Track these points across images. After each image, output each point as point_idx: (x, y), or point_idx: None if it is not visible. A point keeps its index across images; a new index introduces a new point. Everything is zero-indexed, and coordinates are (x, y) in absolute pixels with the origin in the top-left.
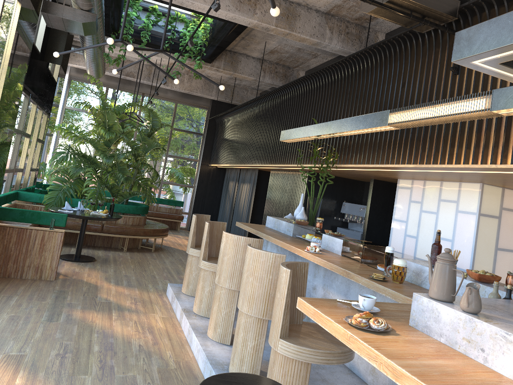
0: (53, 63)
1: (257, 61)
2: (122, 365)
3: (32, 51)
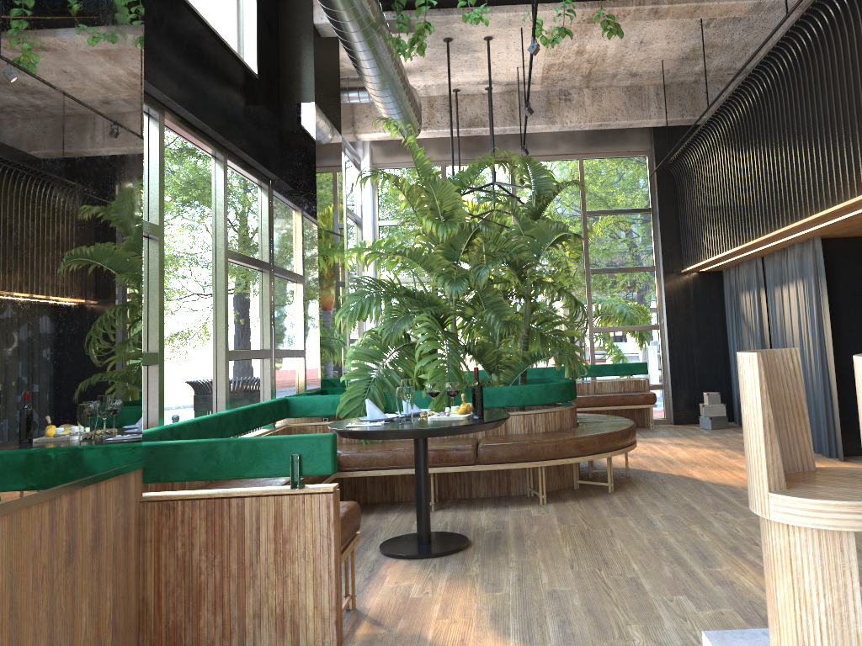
0: (299, 102)
1: None
2: None
3: (226, 62)
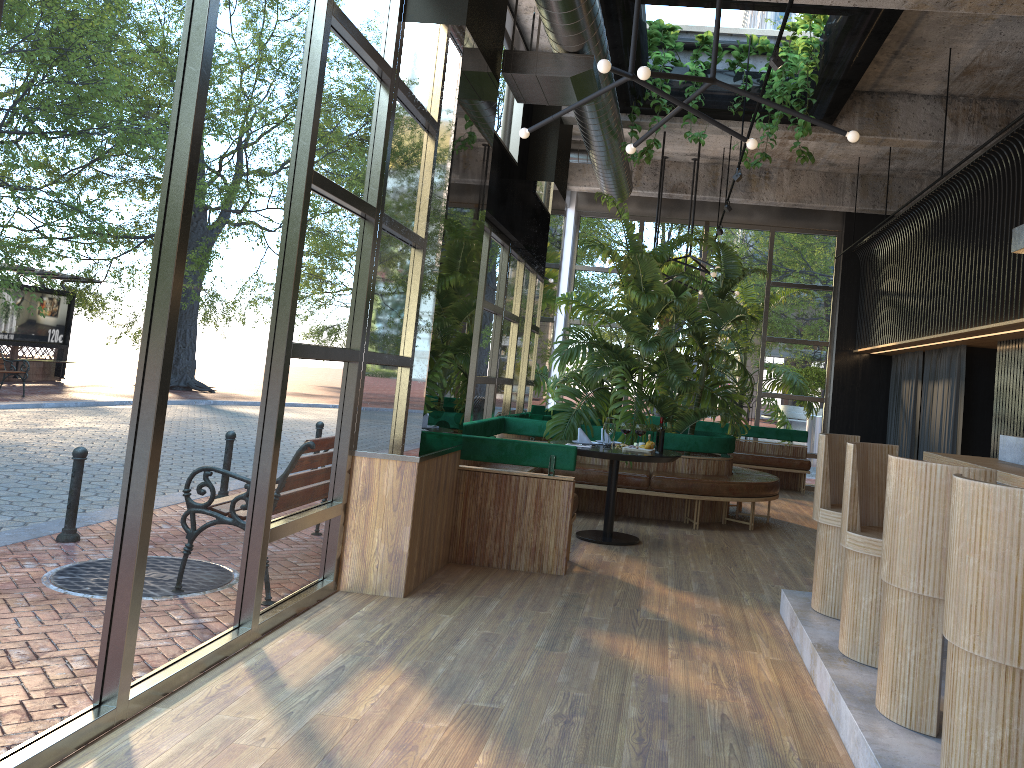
0: (541, 180)
1: (936, 103)
2: (684, 755)
3: (502, 160)
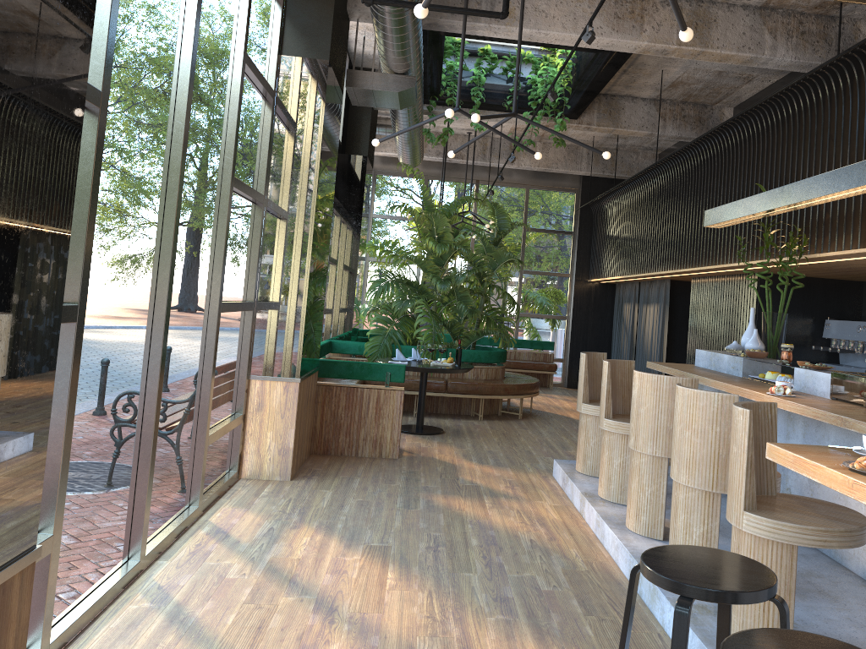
0: (358, 154)
1: (651, 104)
2: (513, 563)
3: None
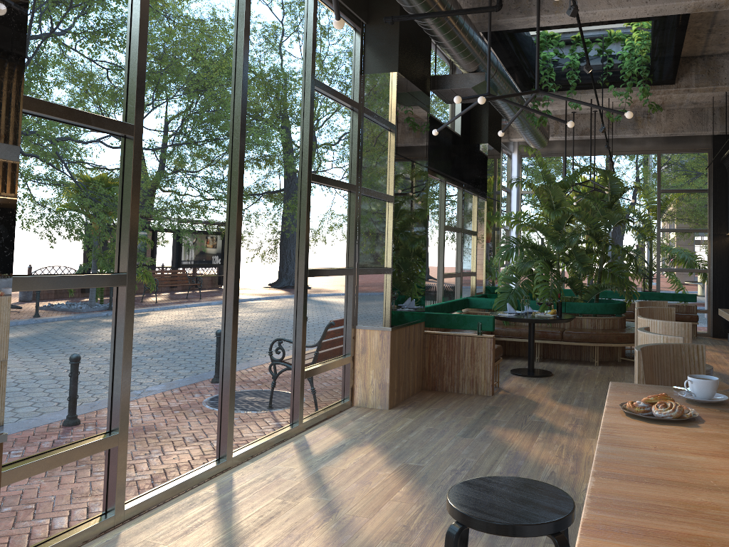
0: (480, 143)
1: None
2: None
3: (448, 136)
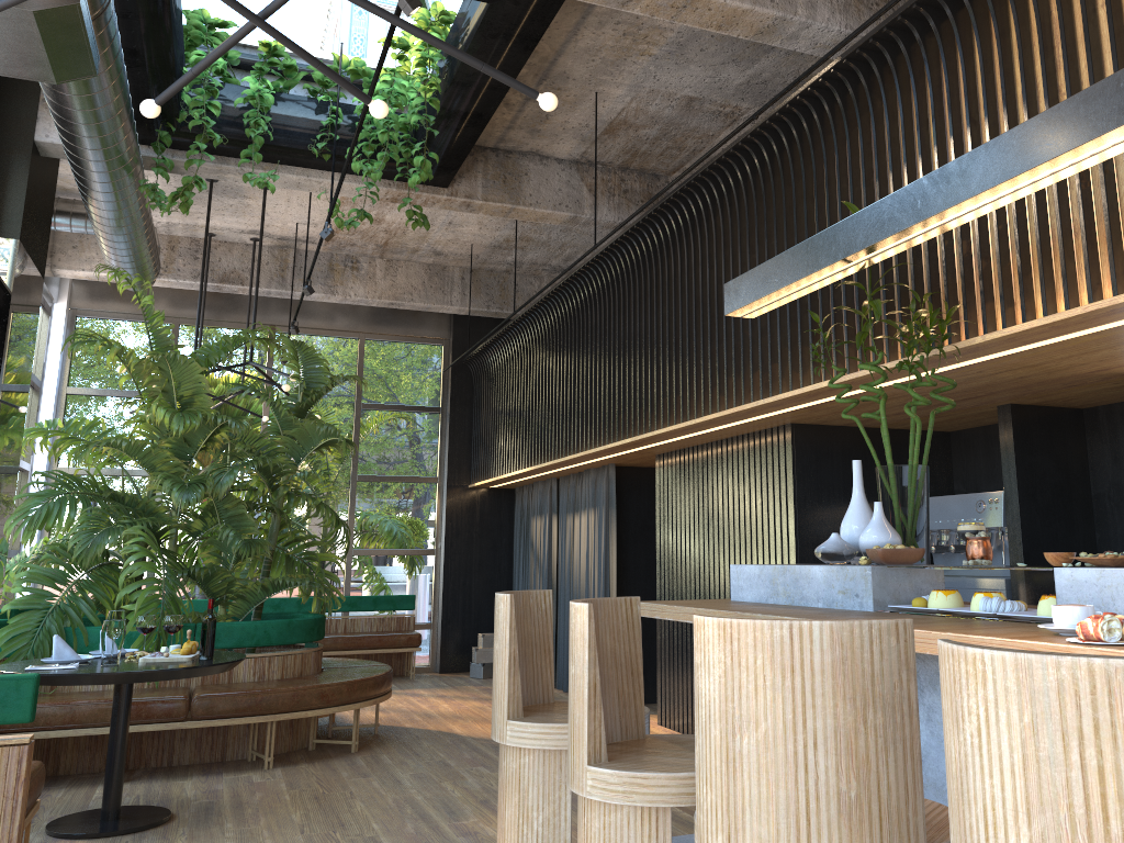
0: None
1: (572, 169)
2: None
3: None
